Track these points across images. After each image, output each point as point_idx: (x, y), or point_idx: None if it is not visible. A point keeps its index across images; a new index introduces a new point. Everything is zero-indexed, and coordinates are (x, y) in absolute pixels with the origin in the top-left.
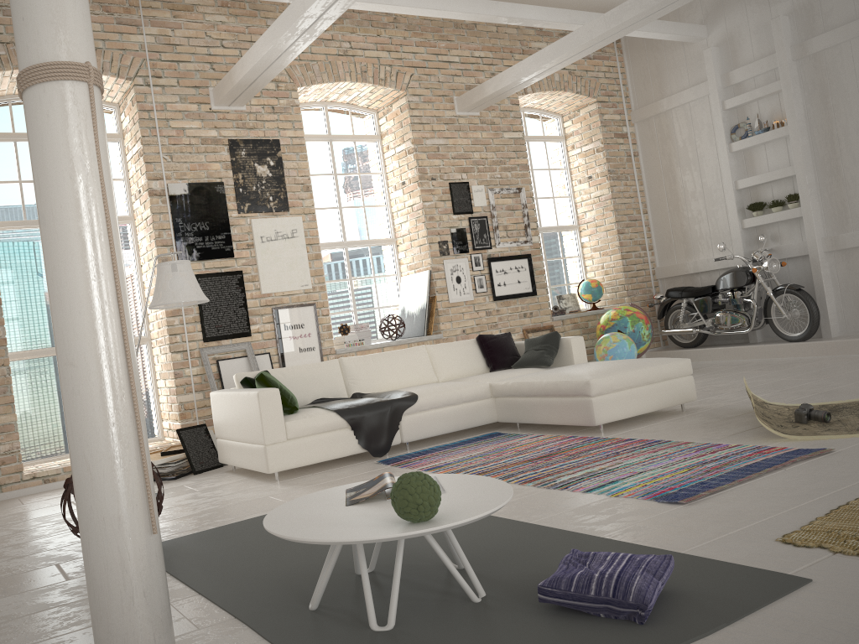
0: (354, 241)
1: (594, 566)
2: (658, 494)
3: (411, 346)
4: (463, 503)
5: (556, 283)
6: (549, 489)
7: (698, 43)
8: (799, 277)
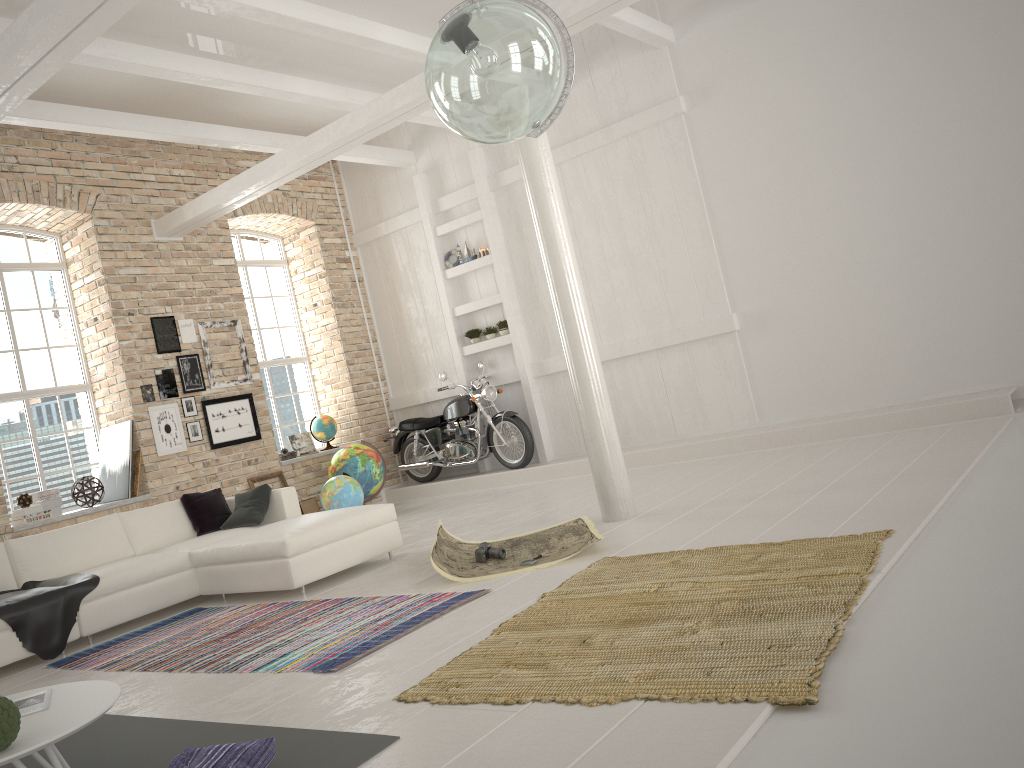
0: (37, 389)
1: (193, 764)
2: (319, 663)
3: (113, 512)
4: (57, 720)
5: (288, 422)
6: (219, 673)
7: (408, 168)
8: (516, 403)
